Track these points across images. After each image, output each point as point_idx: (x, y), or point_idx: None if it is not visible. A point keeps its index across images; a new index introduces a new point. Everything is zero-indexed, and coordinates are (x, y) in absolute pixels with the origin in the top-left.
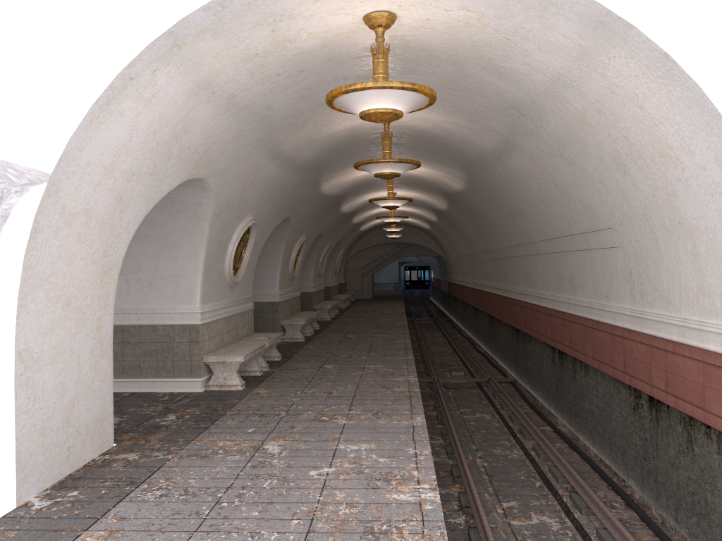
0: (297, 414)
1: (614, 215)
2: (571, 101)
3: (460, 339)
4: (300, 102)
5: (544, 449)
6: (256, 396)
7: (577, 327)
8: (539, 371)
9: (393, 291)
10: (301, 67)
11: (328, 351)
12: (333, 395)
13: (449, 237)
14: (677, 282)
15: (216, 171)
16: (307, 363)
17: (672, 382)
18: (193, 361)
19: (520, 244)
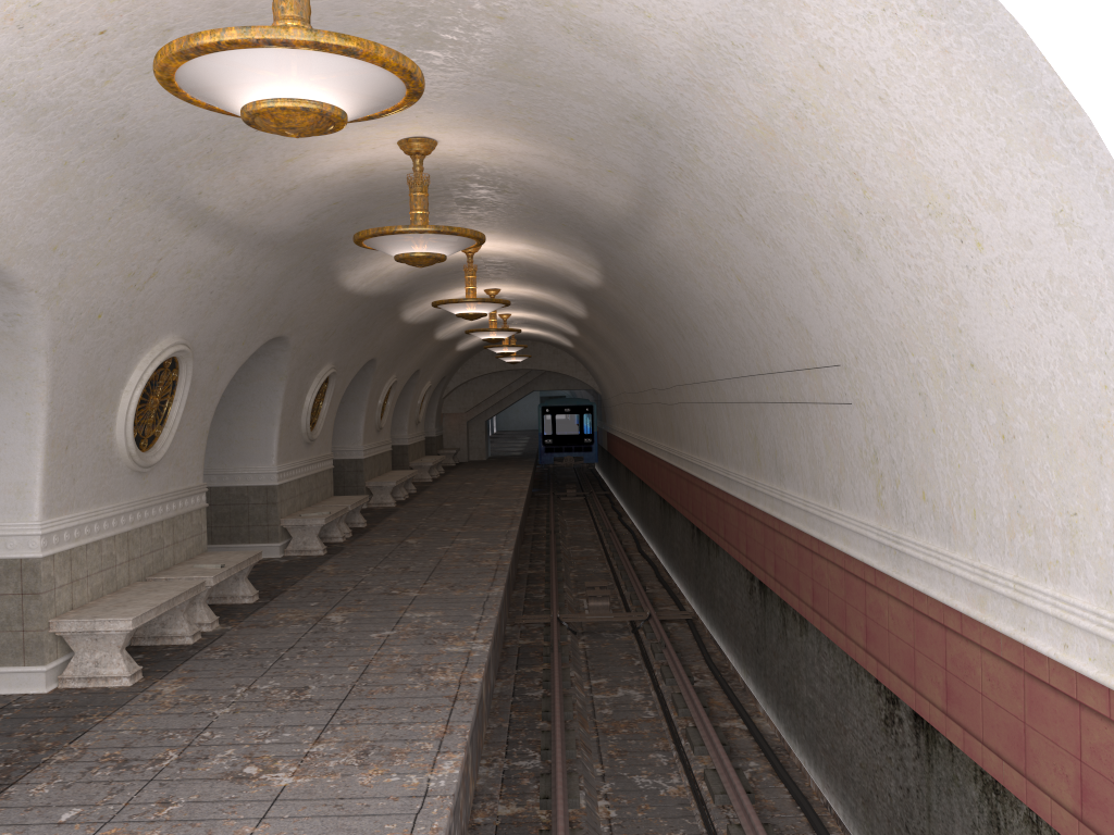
0: (201, 758)
1: (843, 339)
2: (742, 97)
3: (619, 531)
4: None
5: (724, 781)
6: (148, 703)
7: (787, 544)
8: (730, 608)
9: (525, 446)
10: (159, 20)
11: (355, 577)
12: (305, 697)
13: (601, 362)
14: (969, 488)
15: (28, 250)
16: (300, 610)
17: (958, 697)
18: (28, 631)
19: (697, 381)
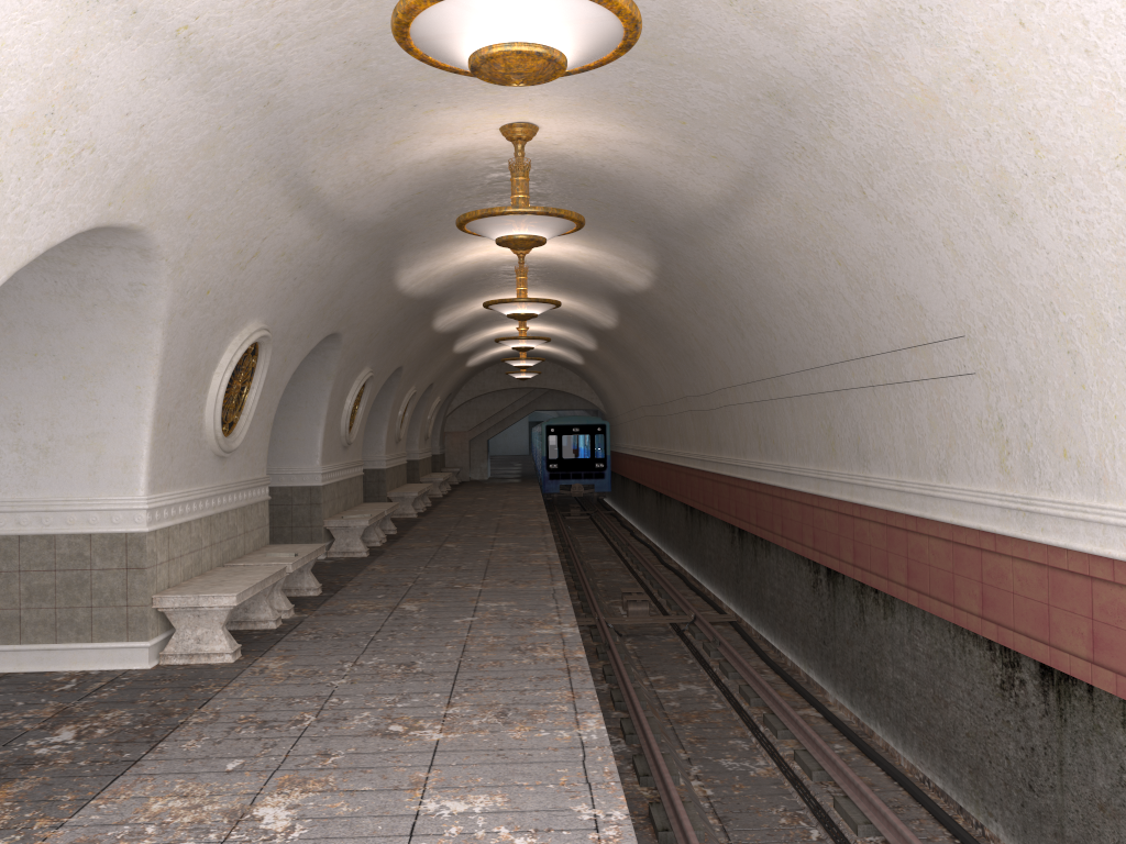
0: (340, 719)
1: (970, 310)
2: (910, 64)
3: (636, 546)
4: (347, 77)
5: (818, 759)
6: (259, 676)
7: (871, 528)
8: (785, 605)
9: (522, 468)
10: None
11: (410, 575)
12: (417, 670)
13: (616, 377)
14: None
15: (169, 216)
16: (370, 601)
17: (1109, 643)
18: (132, 606)
19: (751, 380)
